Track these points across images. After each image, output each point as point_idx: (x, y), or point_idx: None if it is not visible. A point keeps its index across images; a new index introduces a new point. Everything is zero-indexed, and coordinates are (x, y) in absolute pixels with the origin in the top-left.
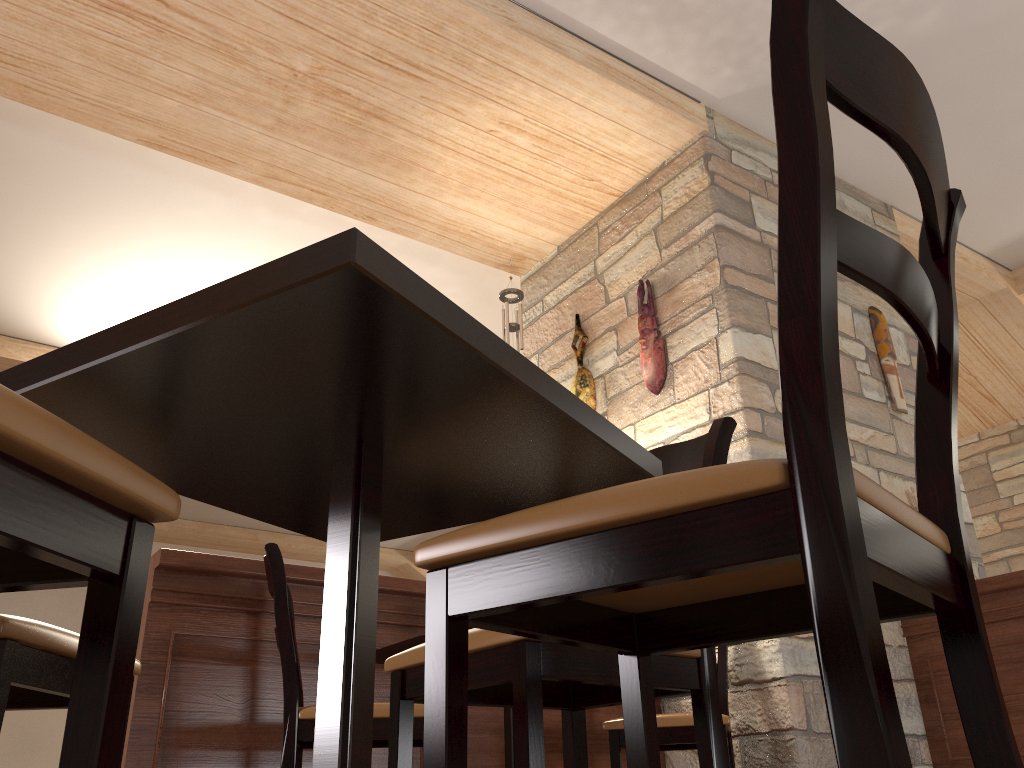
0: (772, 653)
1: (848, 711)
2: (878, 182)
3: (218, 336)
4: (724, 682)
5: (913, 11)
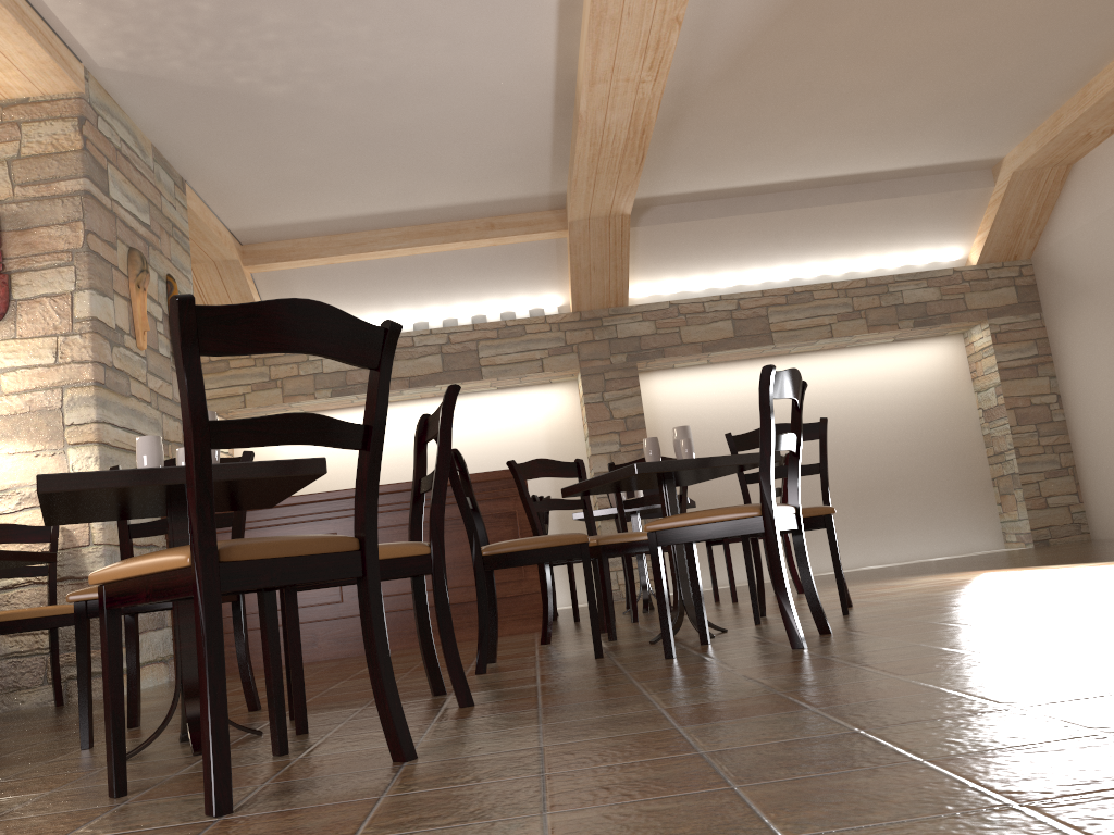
0: (96, 557)
1: (443, 615)
2: (186, 163)
3: (241, 481)
4: (55, 580)
5: (273, 81)
